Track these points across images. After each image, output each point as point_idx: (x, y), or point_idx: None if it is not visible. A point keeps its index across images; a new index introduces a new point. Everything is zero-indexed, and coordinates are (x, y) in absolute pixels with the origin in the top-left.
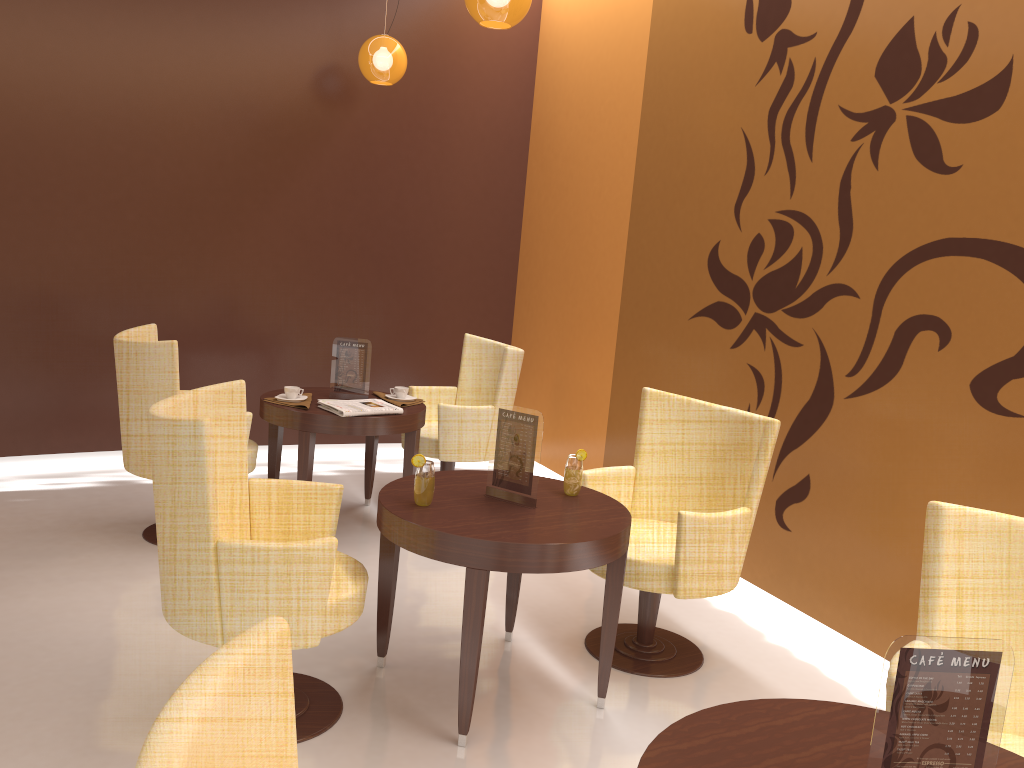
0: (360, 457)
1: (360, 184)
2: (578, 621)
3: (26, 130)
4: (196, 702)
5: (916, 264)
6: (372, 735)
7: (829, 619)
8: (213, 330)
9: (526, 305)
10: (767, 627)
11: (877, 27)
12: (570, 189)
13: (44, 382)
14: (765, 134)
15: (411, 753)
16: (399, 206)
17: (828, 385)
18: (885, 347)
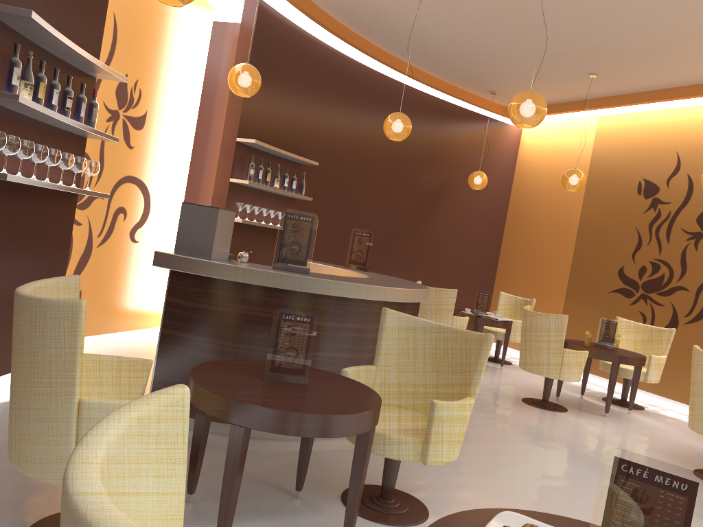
0: None
1: (448, 225)
2: (594, 395)
3: (354, 199)
4: None
5: None
6: (580, 412)
7: (676, 398)
8: None
9: (503, 280)
10: (651, 402)
11: (696, 206)
12: (535, 234)
13: None
14: (647, 231)
15: (596, 416)
16: (460, 235)
17: (676, 319)
18: (700, 308)
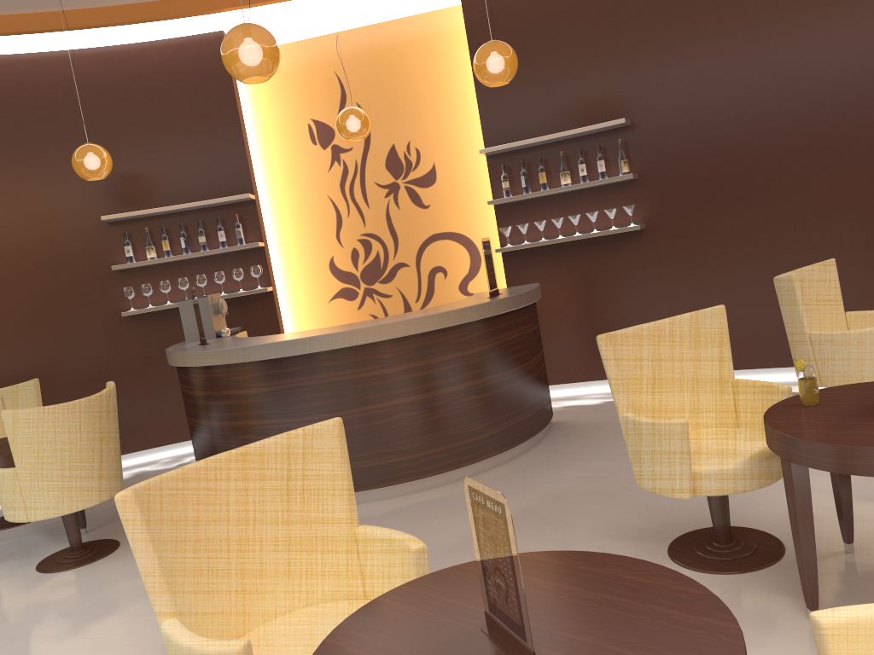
0: None
1: None
2: None
3: (779, 126)
4: (278, 436)
5: None
6: (759, 588)
7: None
8: None
9: None
10: None
11: None
12: None
13: None
14: None
15: (765, 608)
16: None
17: None
18: None
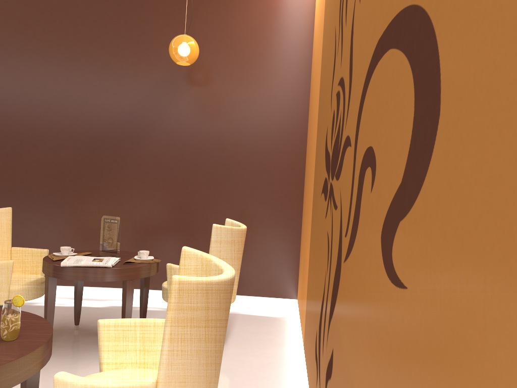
0: None
1: (195, 130)
2: None
3: (9, 111)
4: None
5: (367, 88)
6: None
7: None
8: None
9: (304, 203)
10: None
11: None
12: (312, 118)
13: (13, 244)
14: (339, 21)
15: None
16: (220, 142)
17: (340, 248)
18: (355, 197)
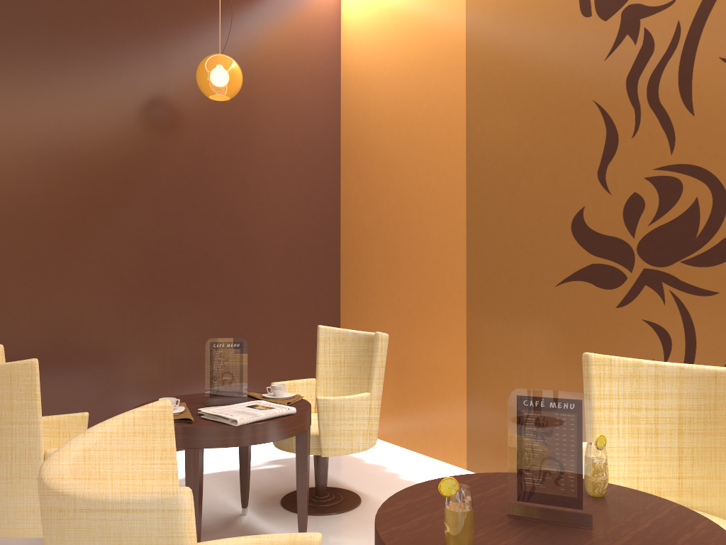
0: (213, 459)
1: (197, 197)
2: None
3: None
4: None
5: None
6: None
7: None
8: (58, 348)
9: (354, 297)
10: None
11: None
12: (392, 188)
13: None
14: (625, 101)
15: None
16: (234, 216)
17: None
18: None
